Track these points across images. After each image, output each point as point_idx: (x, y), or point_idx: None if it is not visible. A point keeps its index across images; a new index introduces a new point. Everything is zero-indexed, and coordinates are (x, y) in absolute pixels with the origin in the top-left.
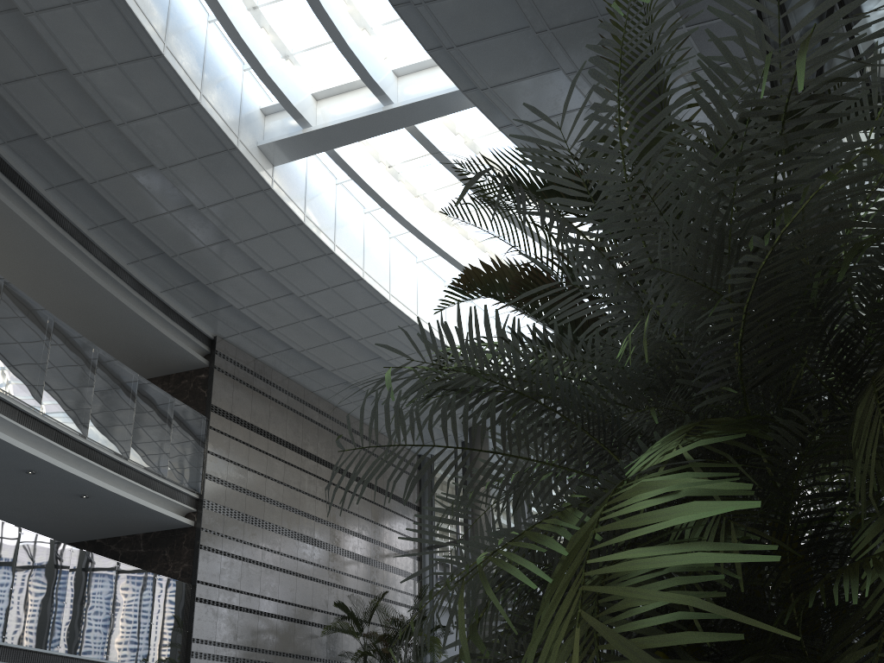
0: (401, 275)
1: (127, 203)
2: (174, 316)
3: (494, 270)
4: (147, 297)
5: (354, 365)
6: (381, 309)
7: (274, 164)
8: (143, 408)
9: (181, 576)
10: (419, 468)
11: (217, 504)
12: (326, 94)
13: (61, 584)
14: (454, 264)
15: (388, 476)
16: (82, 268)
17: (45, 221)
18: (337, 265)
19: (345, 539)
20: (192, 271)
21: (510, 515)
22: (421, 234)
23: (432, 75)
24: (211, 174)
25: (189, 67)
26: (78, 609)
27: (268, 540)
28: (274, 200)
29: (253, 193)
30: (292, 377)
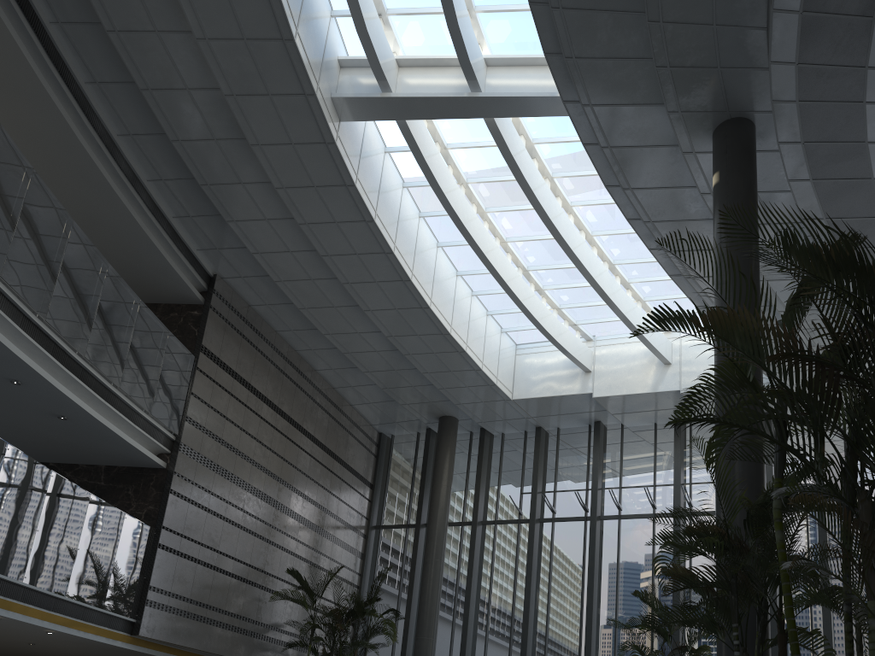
0: (424, 257)
1: (173, 119)
2: (181, 245)
3: (737, 317)
4: (159, 219)
5: (349, 334)
6: (399, 286)
7: (341, 119)
8: (140, 336)
9: (144, 518)
10: (378, 446)
11: (192, 449)
12: (410, 63)
13: (36, 509)
14: (481, 258)
15: (350, 449)
16: (104, 175)
17: (78, 116)
18: (372, 234)
19: (304, 505)
20: (218, 204)
21: (466, 510)
22: (461, 222)
23: (523, 74)
24: (278, 114)
25: (292, 1)
26: (47, 538)
27: (234, 495)
28: (333, 156)
29: (314, 143)
30: (280, 332)
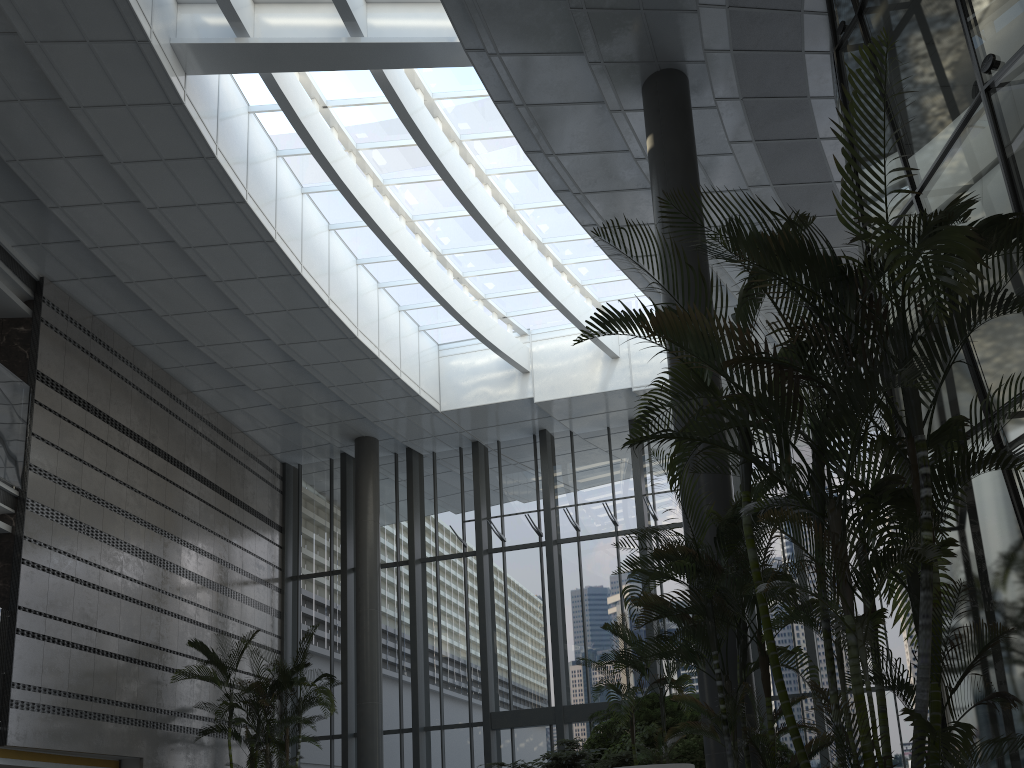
0: (314, 244)
1: None
2: None
3: (688, 319)
4: None
5: (231, 344)
6: (287, 282)
7: (187, 72)
8: None
9: None
10: (282, 479)
11: (43, 506)
12: None
13: None
14: (386, 243)
15: (249, 487)
16: None
17: None
18: (245, 218)
19: (199, 561)
20: (34, 186)
21: (400, 547)
22: (355, 200)
23: (413, 13)
24: (102, 67)
25: None
26: None
27: (108, 558)
28: (182, 120)
29: (156, 105)
30: (139, 347)
